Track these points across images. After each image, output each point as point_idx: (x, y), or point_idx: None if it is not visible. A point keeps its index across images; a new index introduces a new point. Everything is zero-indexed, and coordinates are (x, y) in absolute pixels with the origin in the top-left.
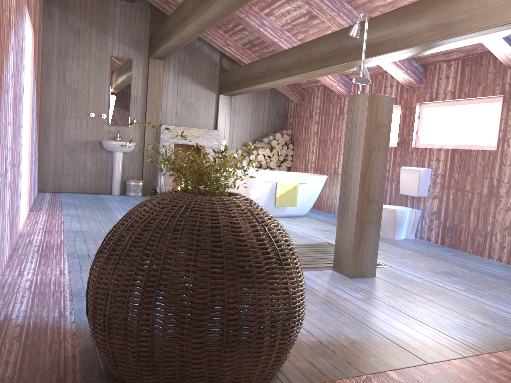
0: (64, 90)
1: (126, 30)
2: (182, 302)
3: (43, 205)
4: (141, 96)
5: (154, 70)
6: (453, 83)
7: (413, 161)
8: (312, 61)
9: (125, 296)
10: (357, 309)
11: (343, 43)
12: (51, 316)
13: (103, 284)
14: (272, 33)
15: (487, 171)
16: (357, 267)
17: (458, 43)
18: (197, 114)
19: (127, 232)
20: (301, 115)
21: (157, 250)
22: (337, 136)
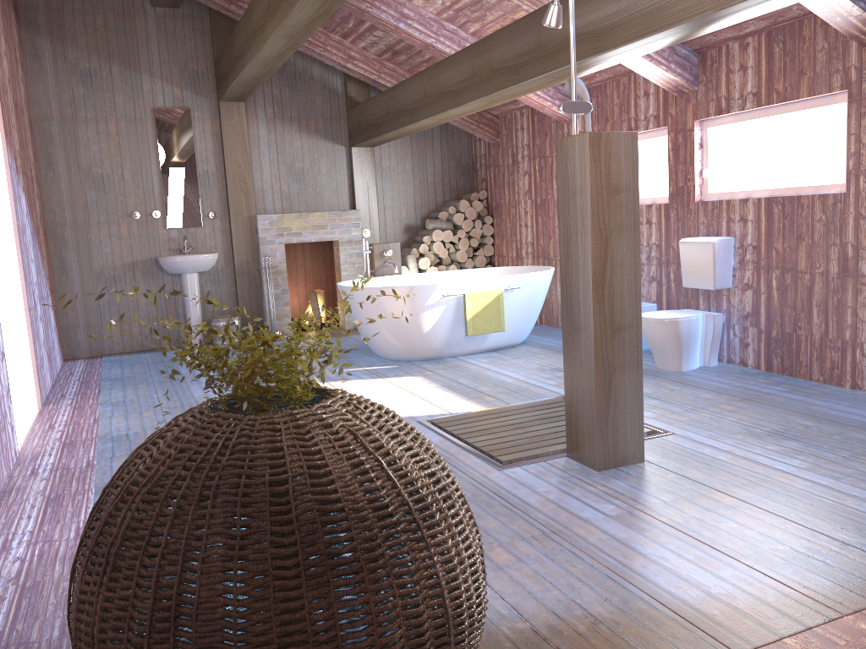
0: (80, 179)
1: (172, 59)
2: (226, 645)
3: (68, 387)
4: (216, 171)
5: (232, 121)
6: (755, 77)
7: (700, 227)
8: (494, 73)
9: (121, 639)
10: (608, 541)
11: (543, 35)
12: (46, 638)
13: (85, 612)
14: (422, 29)
15: (834, 233)
16: (608, 449)
17: (748, 12)
18: (318, 187)
19: (119, 507)
20: (499, 164)
21: (170, 544)
22: None
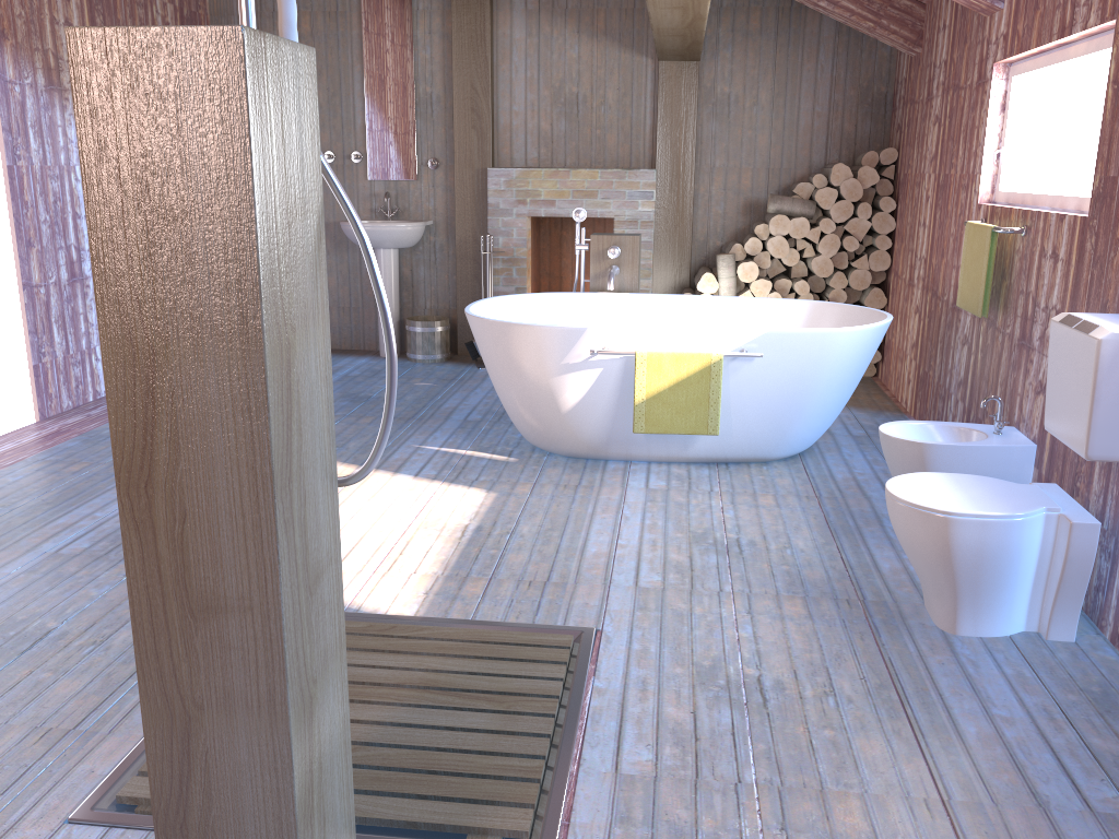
0: None
1: None
2: None
3: None
4: (444, 95)
5: (467, 16)
6: None
7: None
8: None
9: None
10: None
11: None
12: None
13: None
14: None
15: None
16: None
17: None
18: (600, 127)
19: None
20: (915, 98)
21: None
22: (967, 169)
